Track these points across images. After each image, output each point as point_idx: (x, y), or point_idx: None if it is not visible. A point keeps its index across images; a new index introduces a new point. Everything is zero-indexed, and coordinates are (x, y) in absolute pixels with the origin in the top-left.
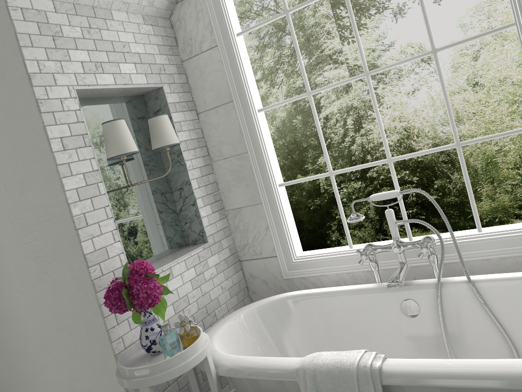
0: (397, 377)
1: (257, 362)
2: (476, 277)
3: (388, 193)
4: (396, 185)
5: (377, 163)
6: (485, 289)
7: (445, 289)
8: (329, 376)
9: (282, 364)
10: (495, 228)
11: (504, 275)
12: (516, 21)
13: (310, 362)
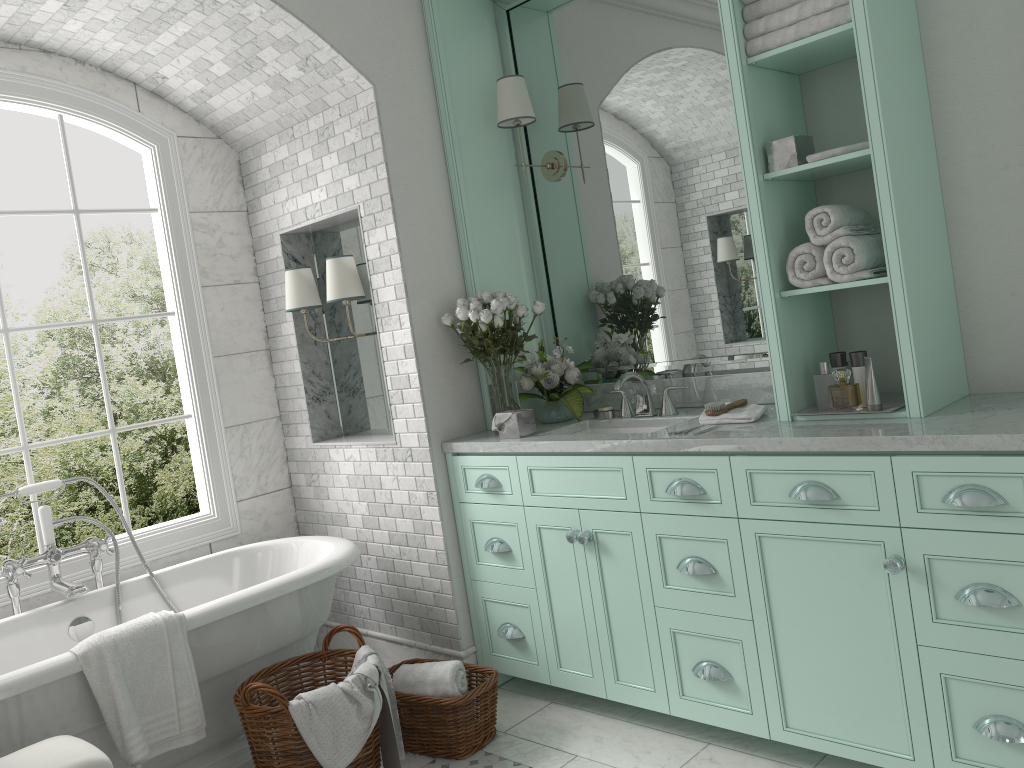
0: (201, 617)
1: (2, 679)
2: (155, 572)
3: (48, 483)
4: (32, 480)
5: (8, 450)
6: (168, 581)
7: (125, 591)
8: (135, 640)
9: (50, 663)
10: (144, 529)
11: (182, 563)
12: (178, 311)
13: (102, 637)
